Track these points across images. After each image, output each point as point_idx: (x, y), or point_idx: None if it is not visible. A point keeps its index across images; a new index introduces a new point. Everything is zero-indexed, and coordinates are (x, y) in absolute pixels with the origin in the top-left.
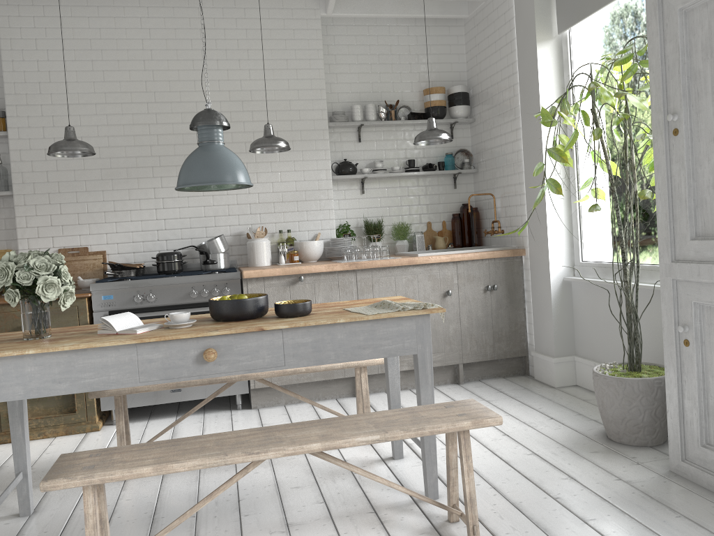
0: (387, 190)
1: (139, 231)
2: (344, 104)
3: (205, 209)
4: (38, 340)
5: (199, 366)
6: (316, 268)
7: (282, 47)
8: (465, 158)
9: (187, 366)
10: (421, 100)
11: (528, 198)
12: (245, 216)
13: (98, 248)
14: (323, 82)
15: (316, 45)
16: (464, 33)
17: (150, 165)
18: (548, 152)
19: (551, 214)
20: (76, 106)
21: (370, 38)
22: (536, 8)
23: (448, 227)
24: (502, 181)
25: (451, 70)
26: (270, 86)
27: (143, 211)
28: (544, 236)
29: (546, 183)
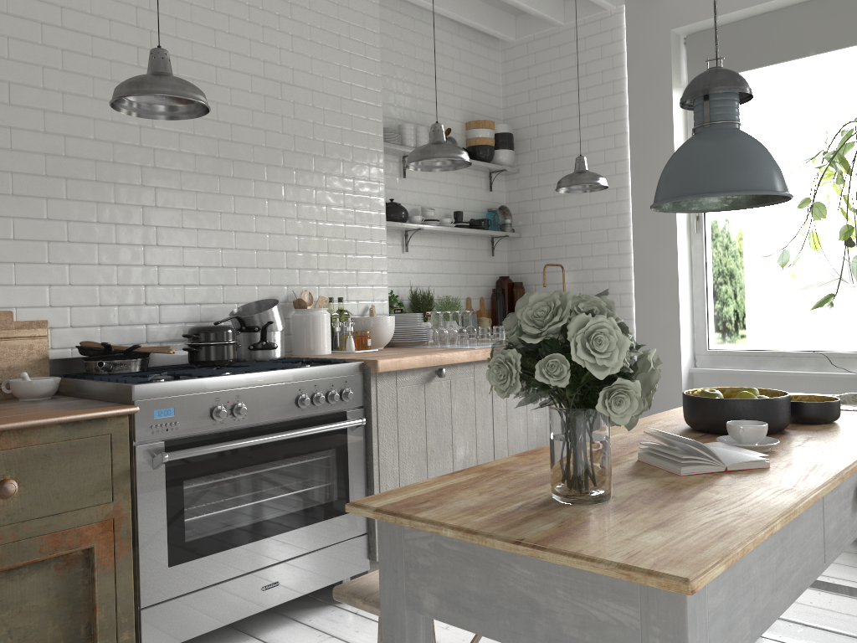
0: (429, 250)
1: (113, 285)
2: (387, 120)
3: (223, 253)
4: (640, 502)
5: (854, 517)
6: (458, 356)
7: (334, 14)
8: (503, 218)
9: (849, 518)
10: (463, 135)
11: (638, 273)
12: (280, 270)
13: (32, 314)
14: (379, 81)
15: (372, 25)
16: (500, 60)
17: (139, 162)
18: (856, 213)
19: (682, 293)
20: (1, 17)
21: (416, 35)
22: (672, 48)
23: (485, 306)
24: (578, 251)
25: (489, 104)
26: (317, 70)
27: (121, 246)
28: (671, 319)
29: (678, 255)
